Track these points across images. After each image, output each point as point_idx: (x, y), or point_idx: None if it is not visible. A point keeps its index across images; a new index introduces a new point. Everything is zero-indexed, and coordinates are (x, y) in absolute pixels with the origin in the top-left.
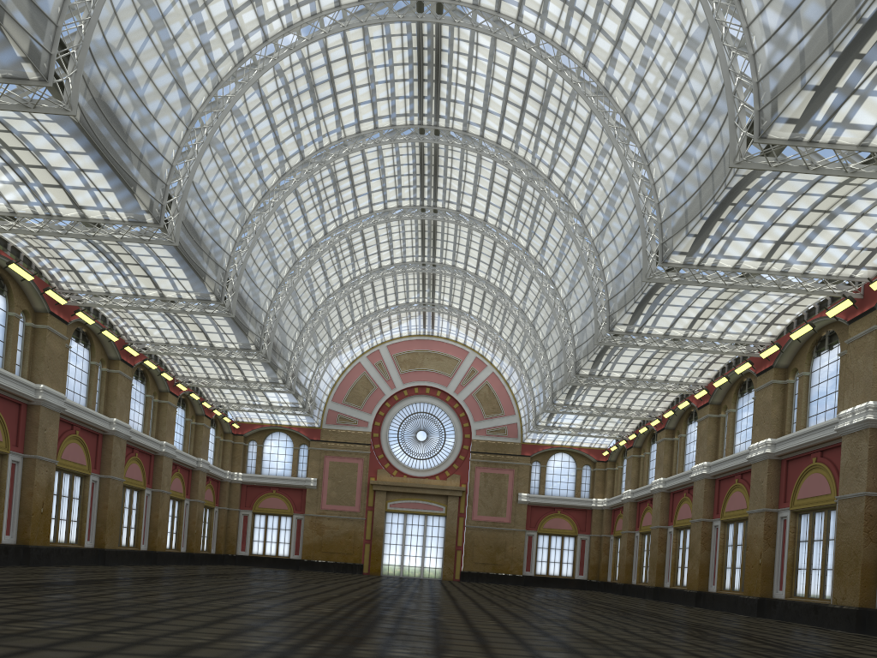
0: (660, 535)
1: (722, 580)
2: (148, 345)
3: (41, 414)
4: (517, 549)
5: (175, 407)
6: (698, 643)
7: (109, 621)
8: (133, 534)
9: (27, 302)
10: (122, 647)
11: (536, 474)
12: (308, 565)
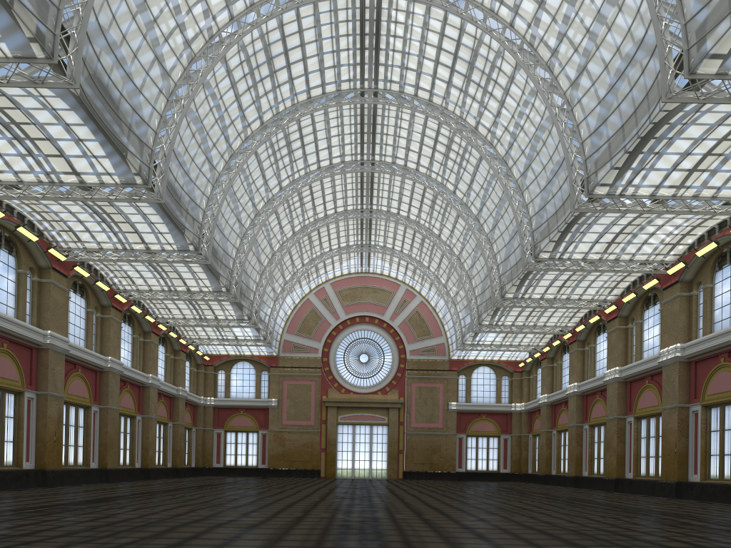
0: (577, 431)
1: (637, 468)
2: (134, 293)
3: (50, 356)
4: (450, 450)
5: (157, 344)
6: (664, 528)
7: (151, 539)
8: (128, 454)
9: (33, 260)
10: None
11: (463, 385)
12: (274, 472)
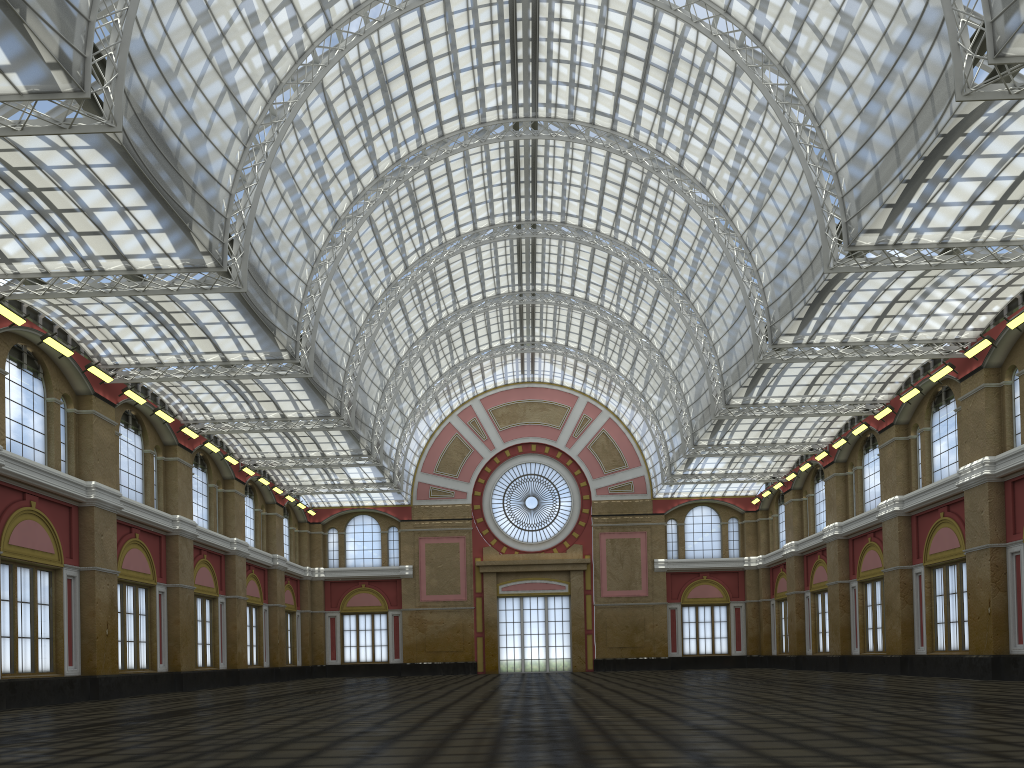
0: (841, 591)
1: (933, 639)
2: (208, 424)
3: (95, 516)
4: (659, 627)
5: (242, 496)
6: (990, 719)
7: (250, 760)
8: (209, 651)
9: (67, 384)
10: None
11: (673, 534)
12: (412, 669)
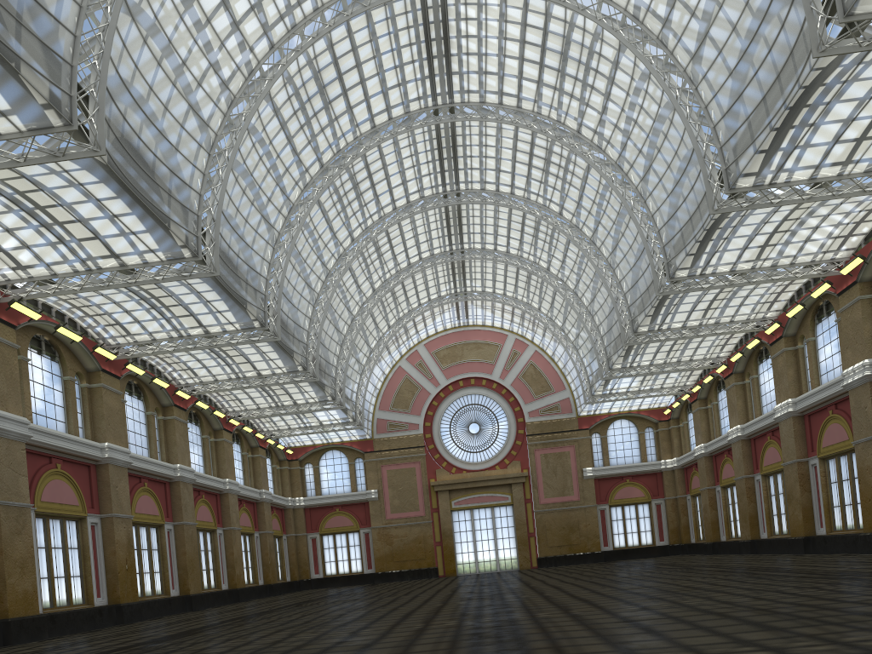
0: (747, 485)
1: (831, 521)
2: (198, 386)
3: (110, 472)
4: (591, 526)
5: (231, 443)
6: None
7: None
8: (212, 575)
9: (79, 364)
10: None
11: (597, 446)
12: (383, 577)
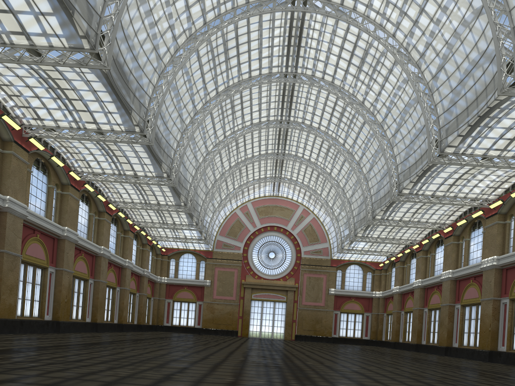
0: (419, 313)
1: (461, 340)
2: (121, 203)
3: (65, 244)
4: (328, 321)
5: (132, 239)
6: (487, 379)
7: (159, 368)
8: (110, 313)
9: (58, 179)
10: (194, 384)
11: (339, 277)
12: (206, 331)
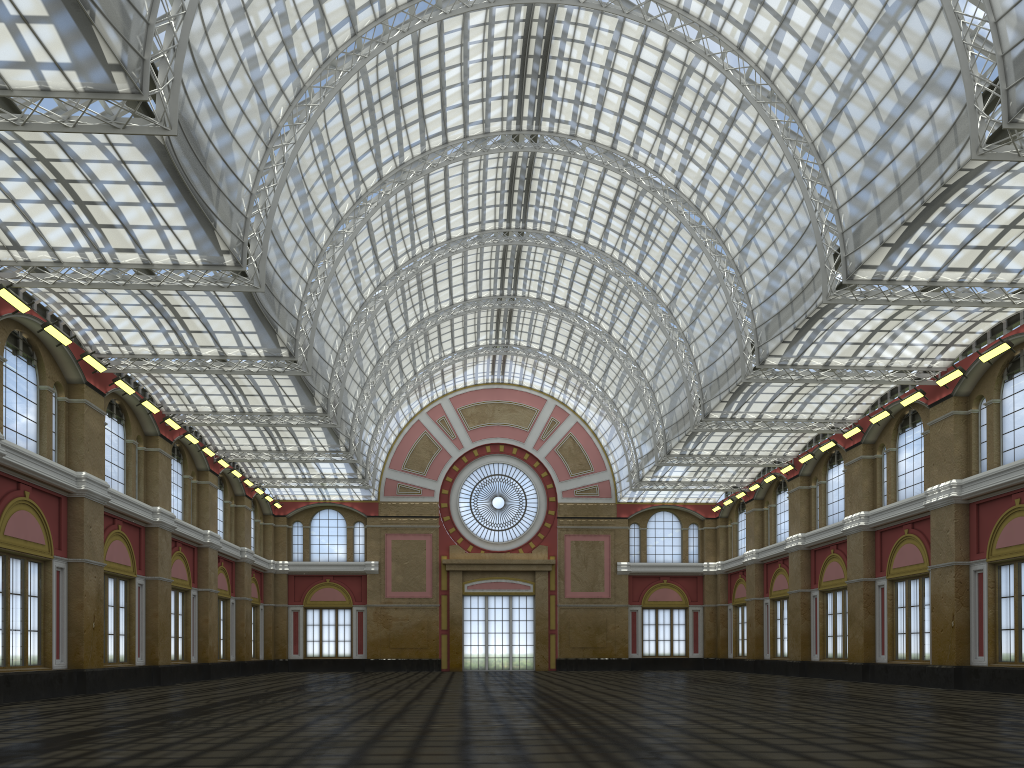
0: (803, 600)
1: (893, 648)
2: (191, 416)
3: (85, 508)
4: (620, 628)
5: (216, 488)
6: (999, 731)
7: (356, 765)
8: (181, 644)
9: (59, 372)
10: None
11: (635, 538)
12: (376, 664)
